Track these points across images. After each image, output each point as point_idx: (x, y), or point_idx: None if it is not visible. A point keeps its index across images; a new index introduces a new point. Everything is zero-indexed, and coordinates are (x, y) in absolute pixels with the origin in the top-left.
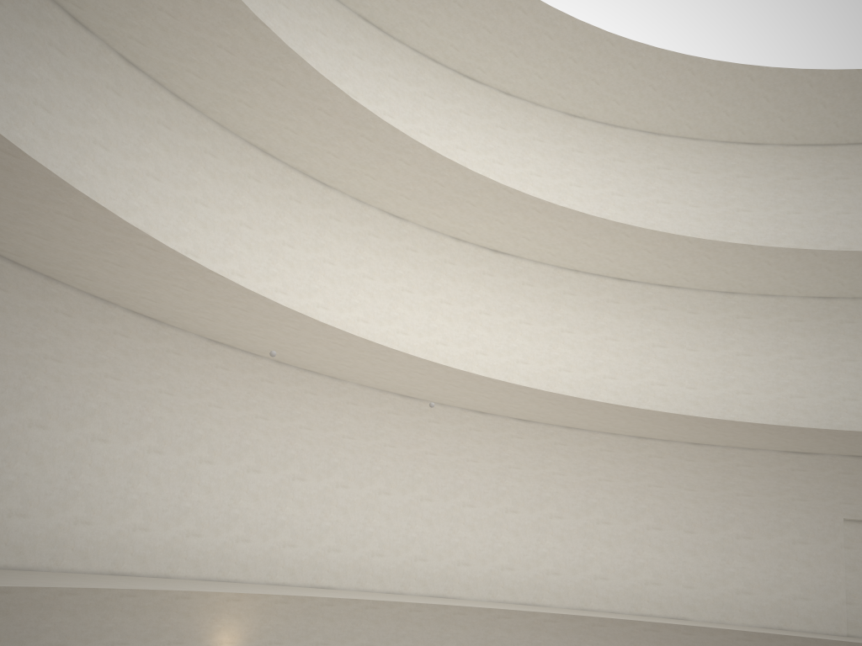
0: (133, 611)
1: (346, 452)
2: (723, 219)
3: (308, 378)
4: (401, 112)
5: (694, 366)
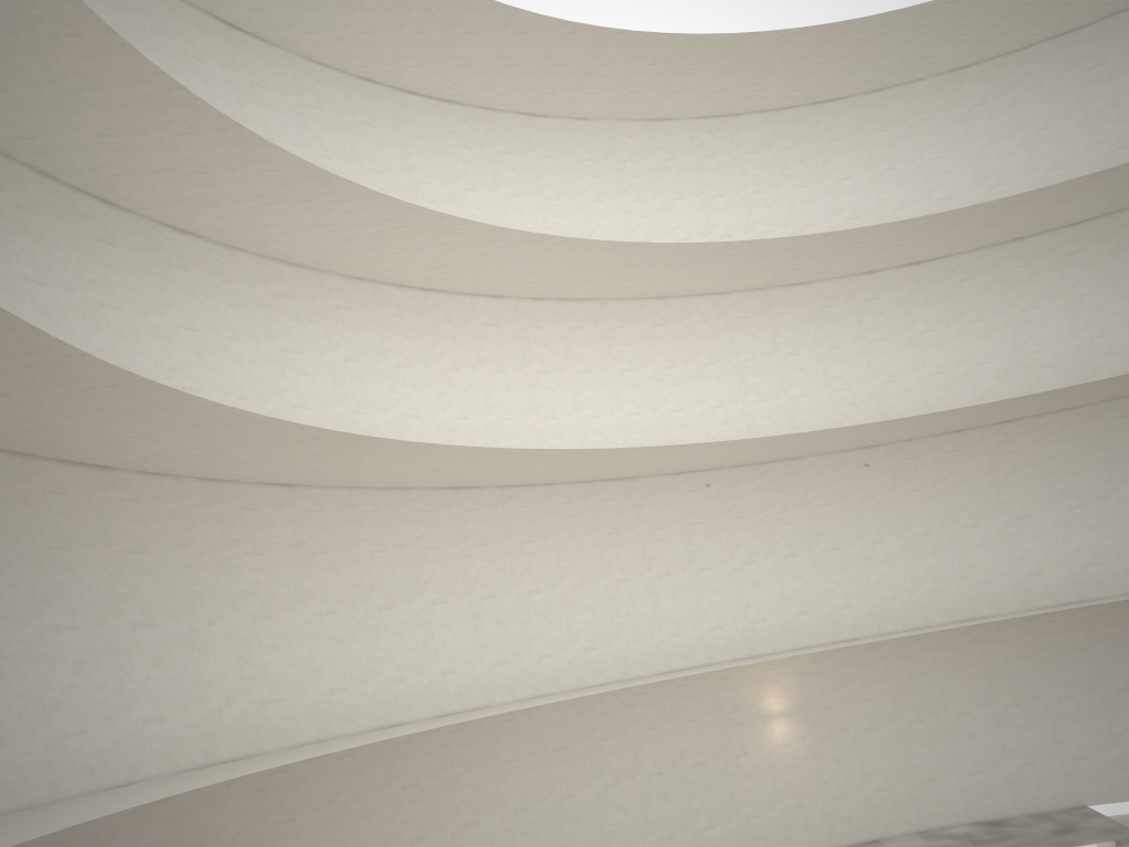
0: (692, 695)
1: (827, 519)
2: None
3: (768, 468)
4: (770, 180)
5: None
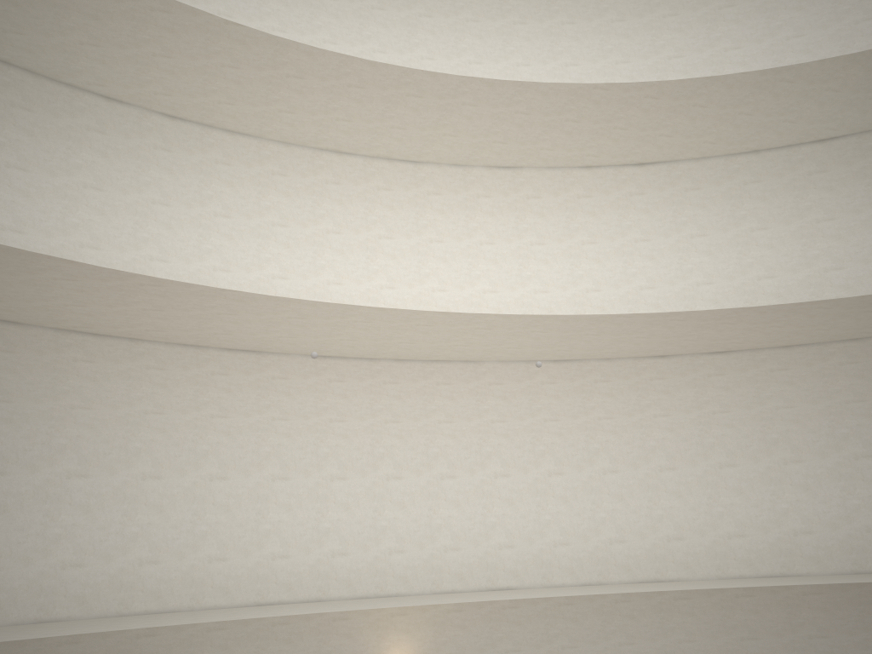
0: (289, 639)
1: (499, 438)
2: None
3: (437, 368)
4: (490, 53)
5: None
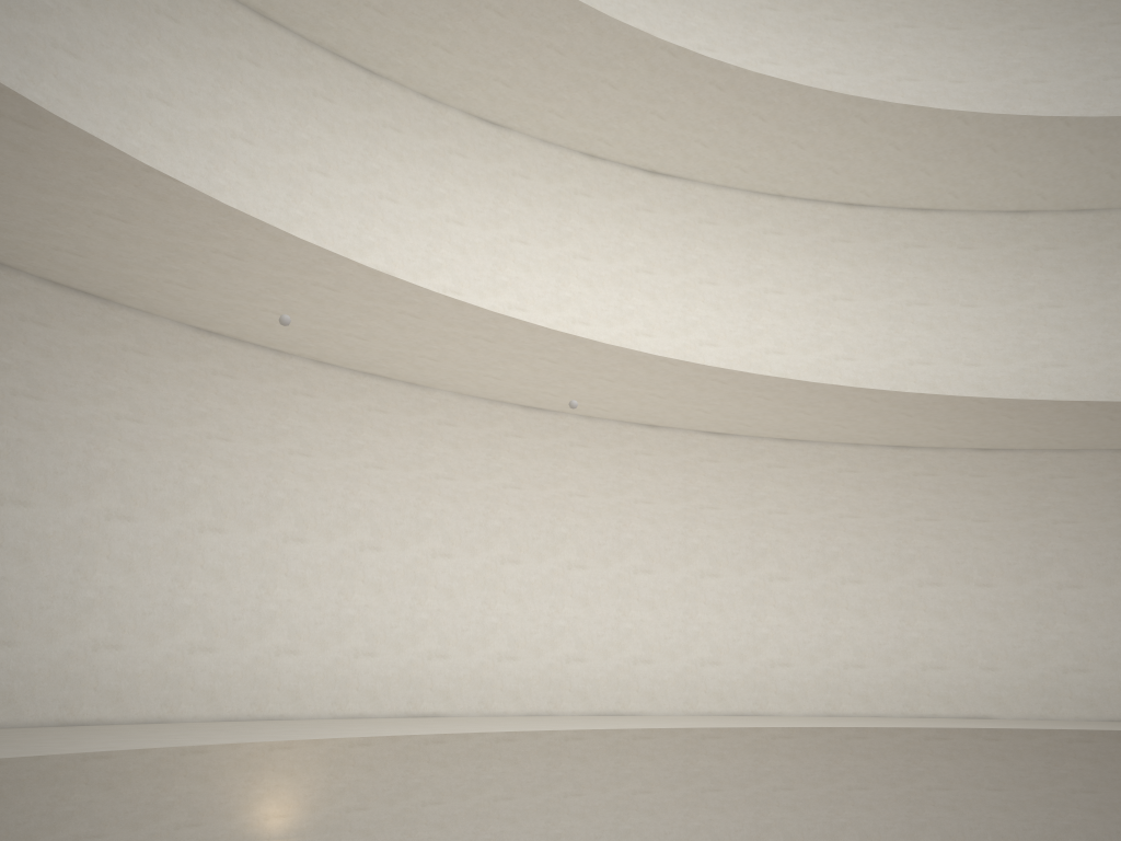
0: (108, 783)
1: (444, 502)
2: (1003, 99)
3: (371, 386)
4: None
5: (974, 330)
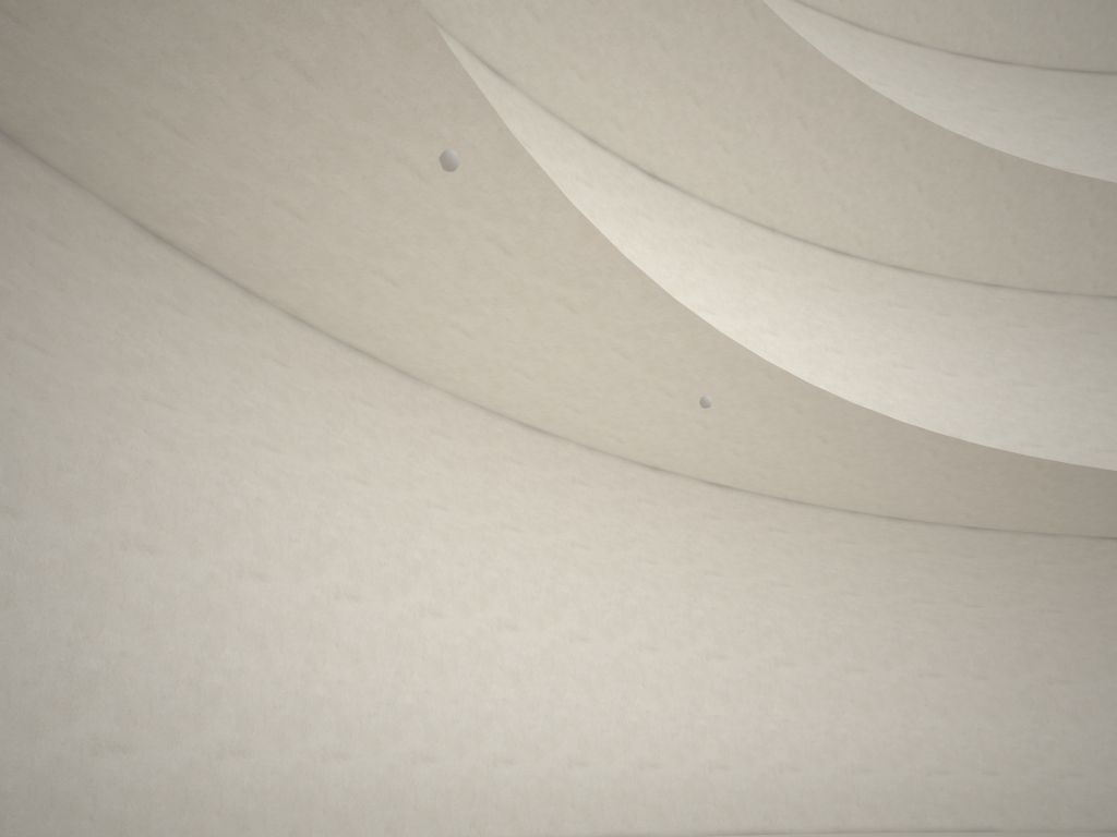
0: None
1: (435, 539)
2: None
3: (356, 366)
4: None
5: (956, 400)
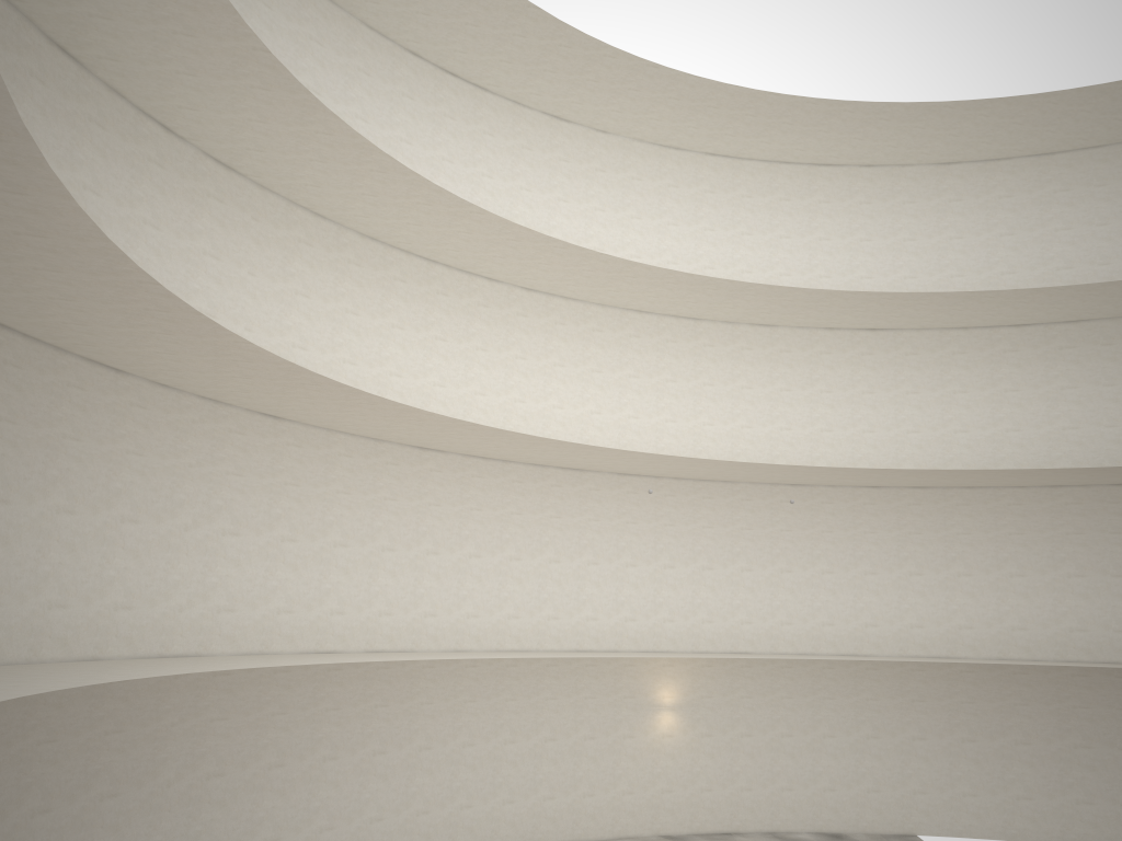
0: (596, 676)
1: (746, 542)
2: None
3: (704, 485)
4: (759, 225)
5: (1113, 402)
